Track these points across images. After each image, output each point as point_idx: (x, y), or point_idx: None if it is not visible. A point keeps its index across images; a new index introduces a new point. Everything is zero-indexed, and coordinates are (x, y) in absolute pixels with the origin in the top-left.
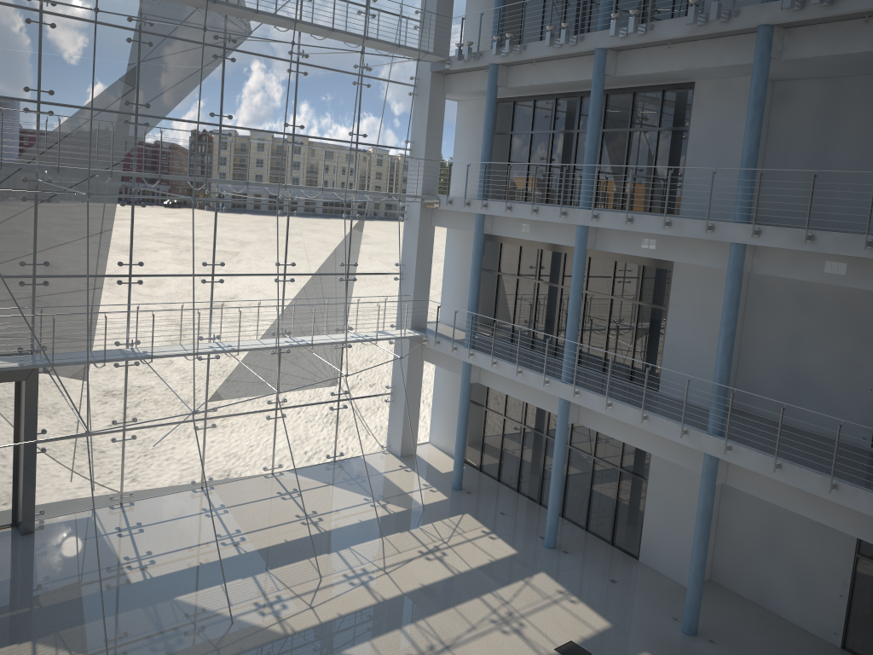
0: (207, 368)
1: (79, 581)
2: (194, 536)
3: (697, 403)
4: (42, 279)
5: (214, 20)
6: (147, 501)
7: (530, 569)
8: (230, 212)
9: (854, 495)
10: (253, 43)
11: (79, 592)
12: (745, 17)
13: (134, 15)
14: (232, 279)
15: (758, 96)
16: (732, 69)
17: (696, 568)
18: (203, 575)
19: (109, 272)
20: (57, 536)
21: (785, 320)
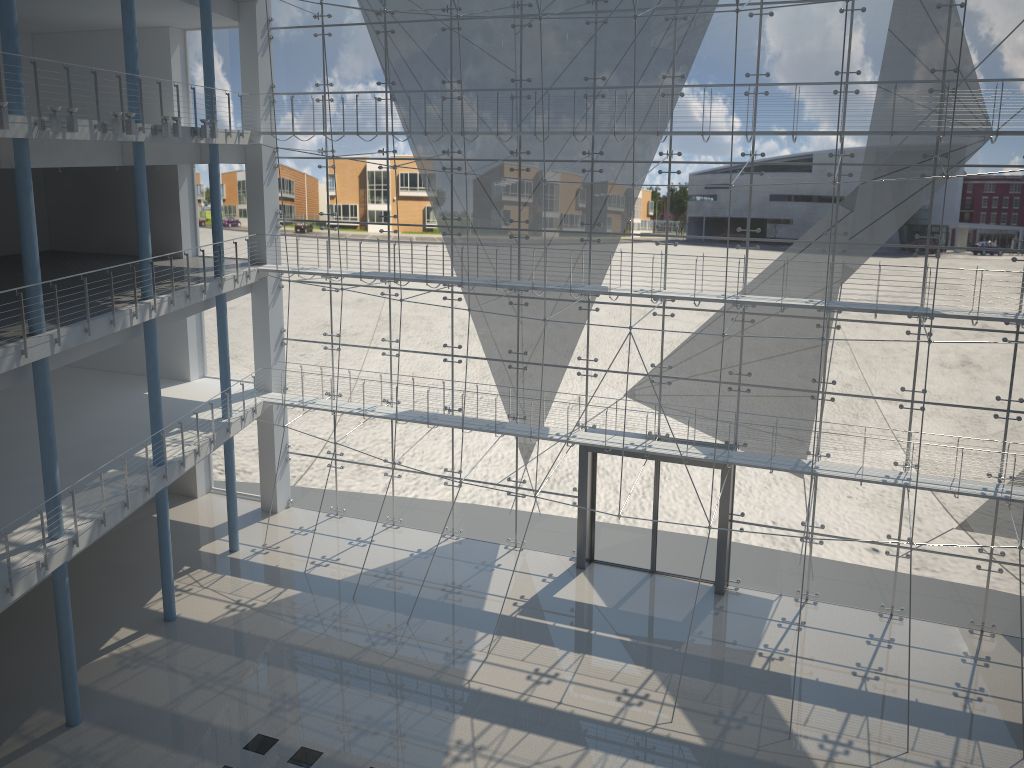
0: (901, 495)
1: (717, 646)
2: (835, 655)
3: None
4: (745, 387)
5: (923, 139)
6: (828, 606)
7: None
8: (935, 337)
9: None
10: (972, 154)
11: (710, 653)
12: None
13: (834, 150)
14: (935, 408)
15: None
16: None
17: None
18: (808, 689)
19: (803, 387)
20: (735, 605)
21: None
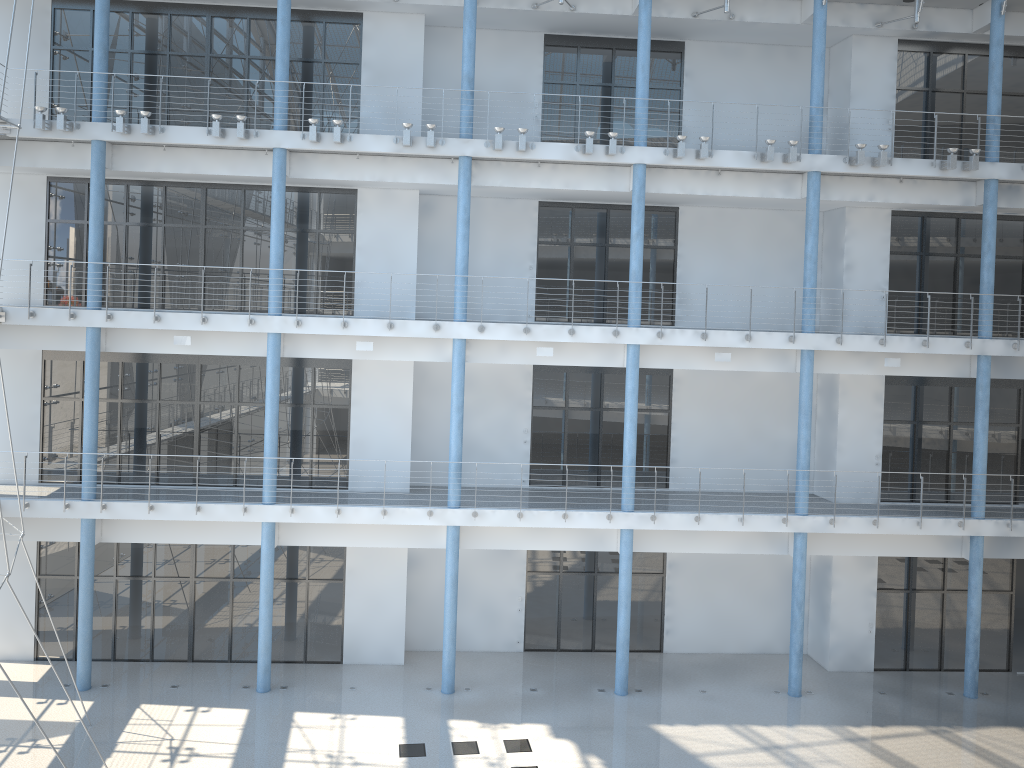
0: None
1: None
2: None
3: (394, 489)
4: None
5: None
6: None
7: (283, 715)
8: None
9: (580, 517)
10: None
11: None
12: (451, 147)
13: None
14: None
15: (467, 215)
16: (415, 185)
17: (453, 630)
18: None
19: None
20: None
21: (450, 399)
